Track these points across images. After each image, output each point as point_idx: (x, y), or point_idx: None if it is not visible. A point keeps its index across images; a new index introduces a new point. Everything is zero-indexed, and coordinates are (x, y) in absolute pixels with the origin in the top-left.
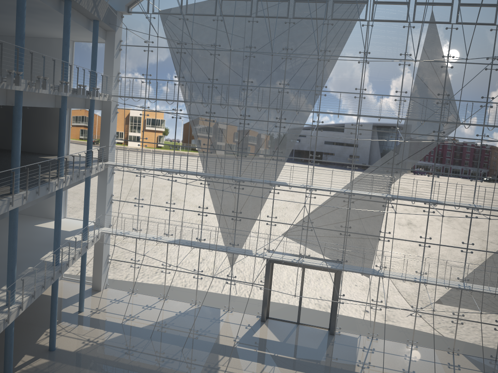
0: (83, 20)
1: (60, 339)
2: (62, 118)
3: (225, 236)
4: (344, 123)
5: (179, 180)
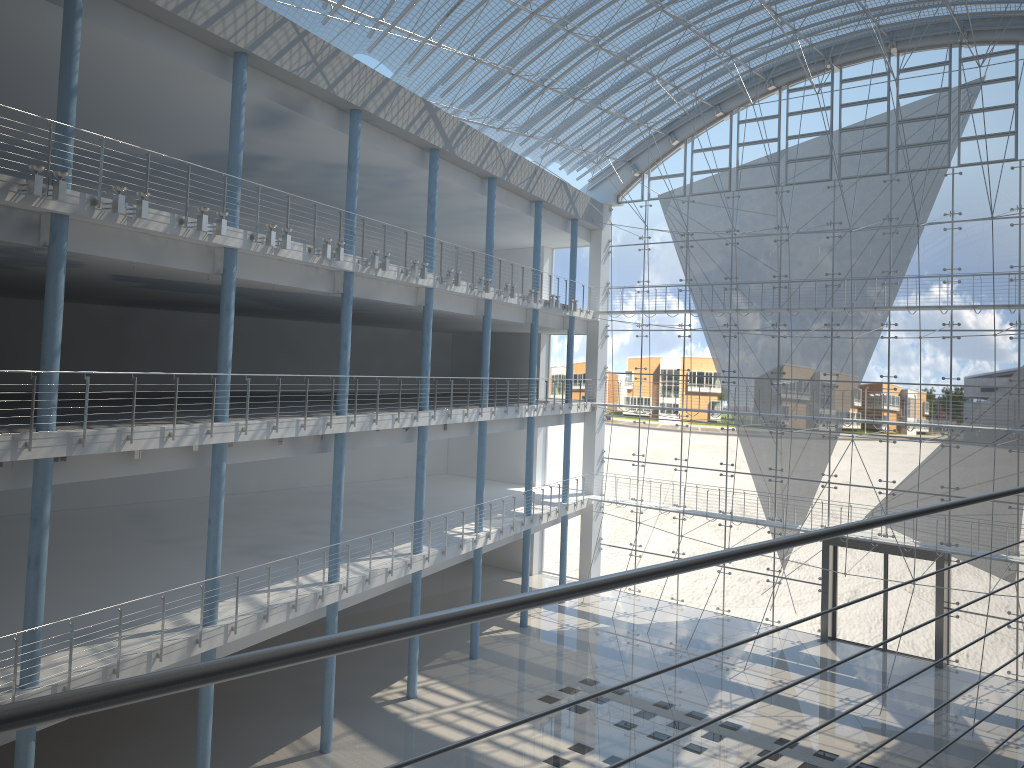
0: (558, 221)
1: (533, 620)
2: (533, 335)
3: (761, 507)
4: (931, 323)
5: (691, 426)
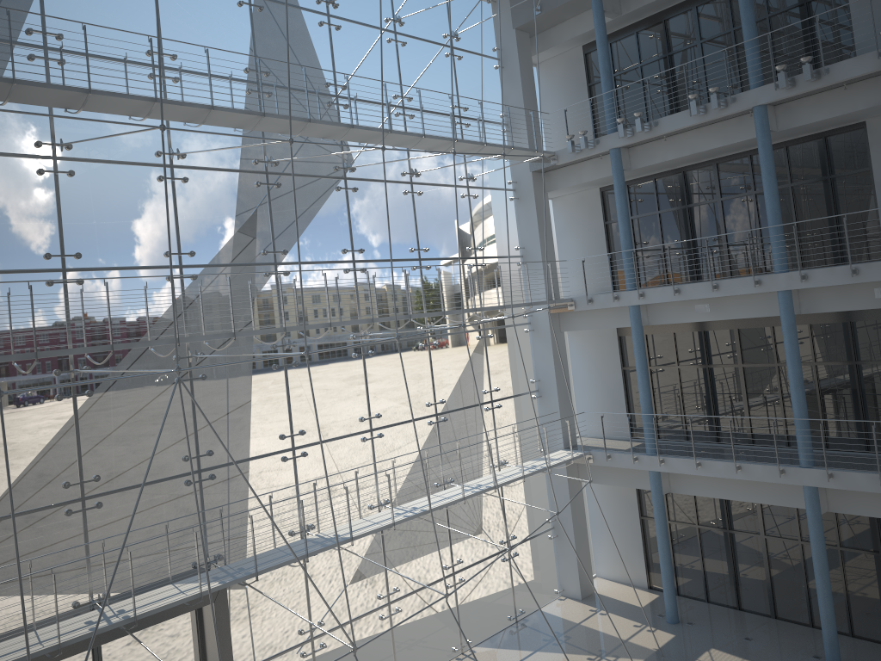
0: None
1: None
2: None
3: None
4: (136, 150)
5: None
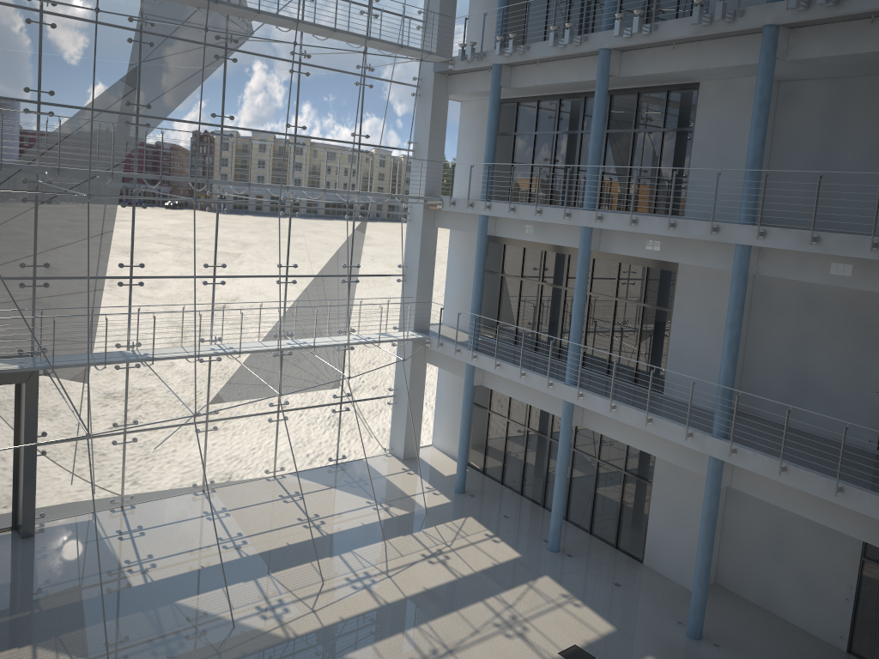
0: None
1: None
2: None
3: None
4: None
5: None
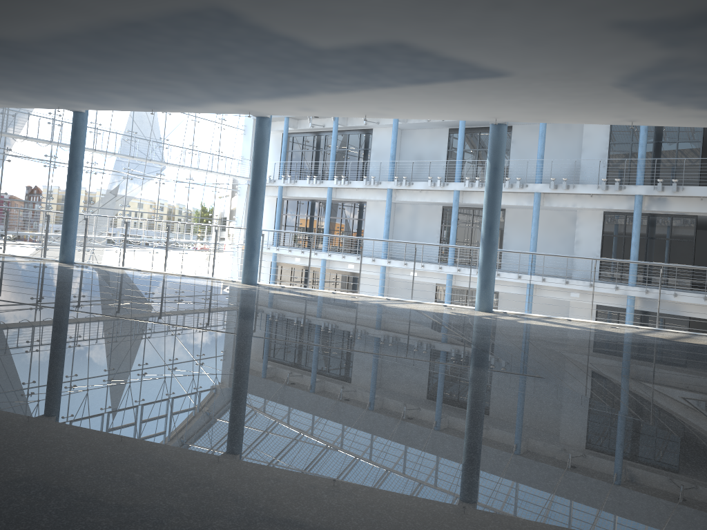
0: None
1: None
2: None
3: None
4: None
5: None
